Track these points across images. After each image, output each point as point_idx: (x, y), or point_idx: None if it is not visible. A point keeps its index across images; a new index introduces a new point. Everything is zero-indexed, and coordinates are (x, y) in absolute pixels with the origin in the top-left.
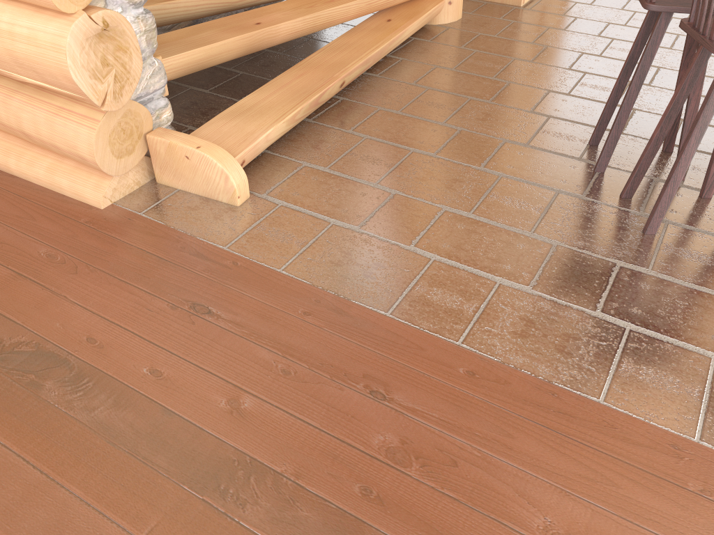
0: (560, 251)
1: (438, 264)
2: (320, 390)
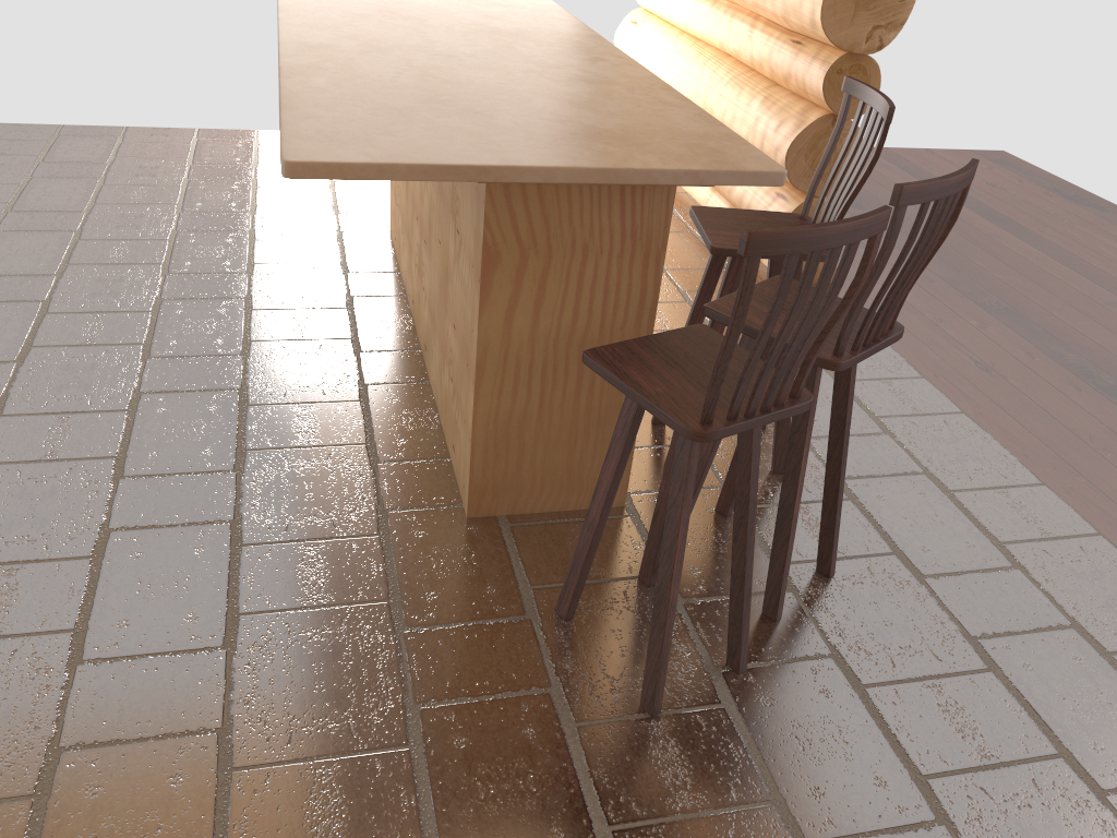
0: (978, 628)
1: None
2: None
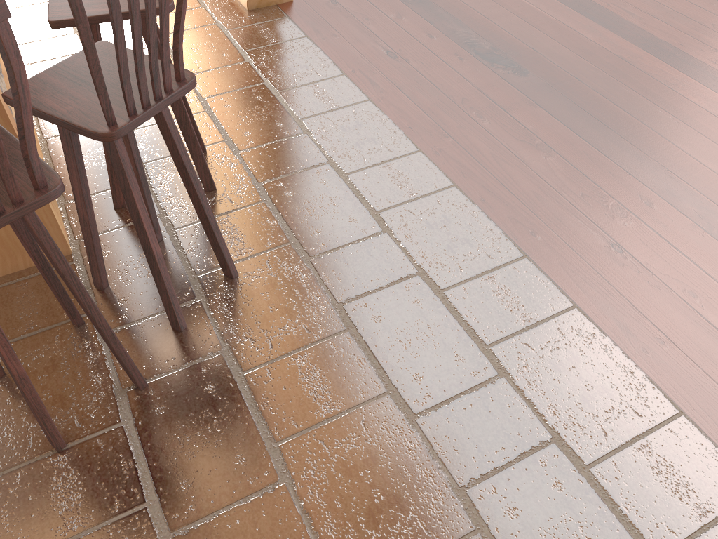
0: (345, 295)
1: (486, 337)
2: (663, 269)
